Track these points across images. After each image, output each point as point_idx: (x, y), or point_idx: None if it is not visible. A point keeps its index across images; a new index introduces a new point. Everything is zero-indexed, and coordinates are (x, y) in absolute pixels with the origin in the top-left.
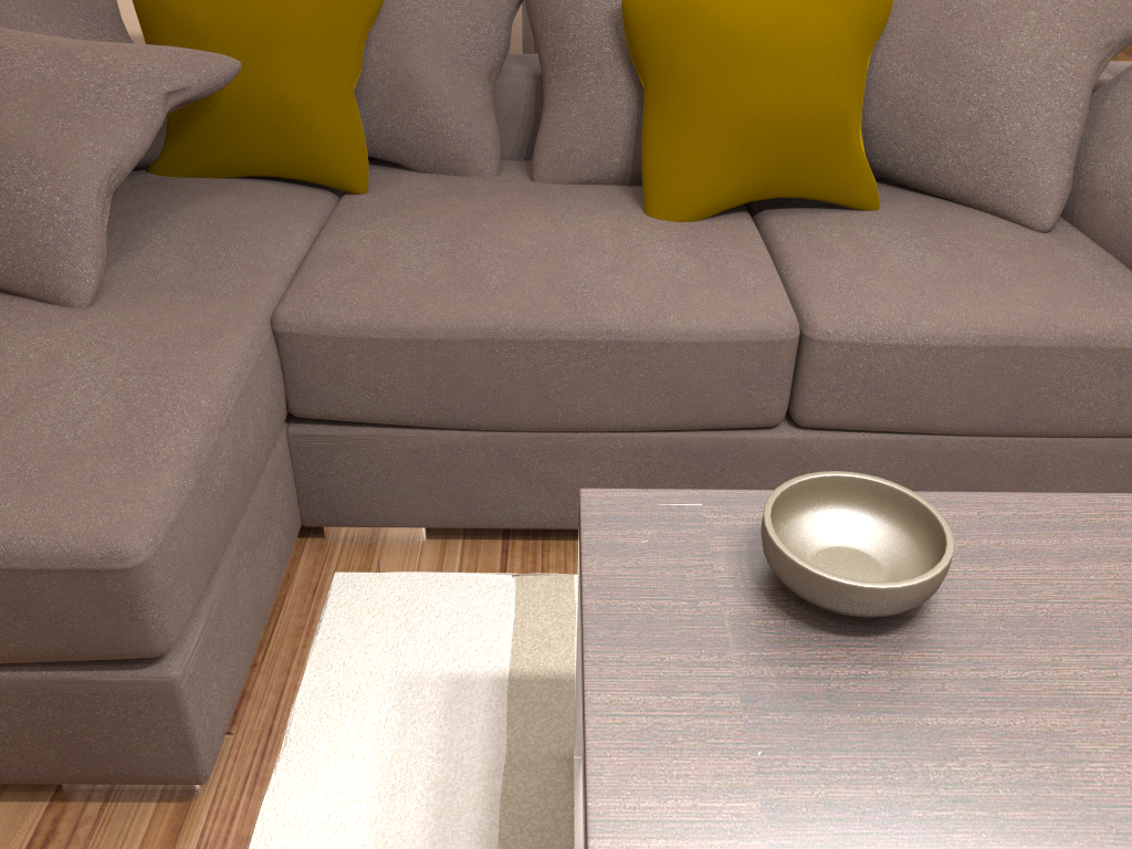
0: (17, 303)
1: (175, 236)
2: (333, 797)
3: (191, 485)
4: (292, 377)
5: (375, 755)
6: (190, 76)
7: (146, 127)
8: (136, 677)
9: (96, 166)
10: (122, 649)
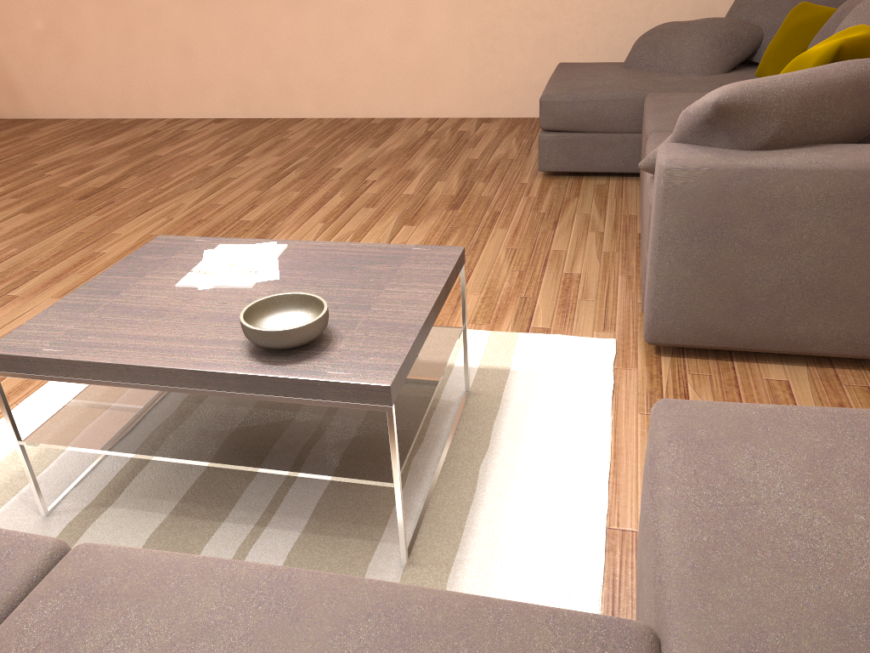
0: None
1: None
2: (560, 560)
3: (649, 450)
4: None
5: (535, 583)
6: None
7: None
8: None
9: None
10: None
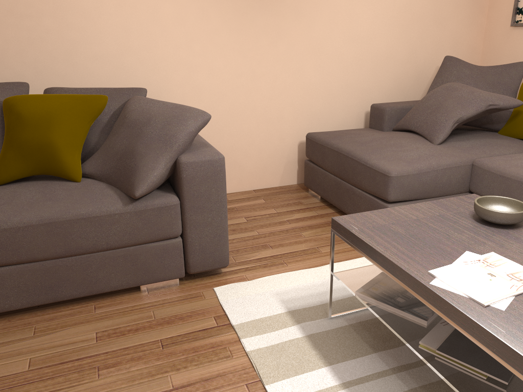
0: (424, 140)
1: (476, 141)
2: None
3: (414, 173)
4: (471, 178)
5: None
6: (500, 102)
7: (475, 110)
8: (383, 204)
9: (457, 115)
10: (383, 195)
